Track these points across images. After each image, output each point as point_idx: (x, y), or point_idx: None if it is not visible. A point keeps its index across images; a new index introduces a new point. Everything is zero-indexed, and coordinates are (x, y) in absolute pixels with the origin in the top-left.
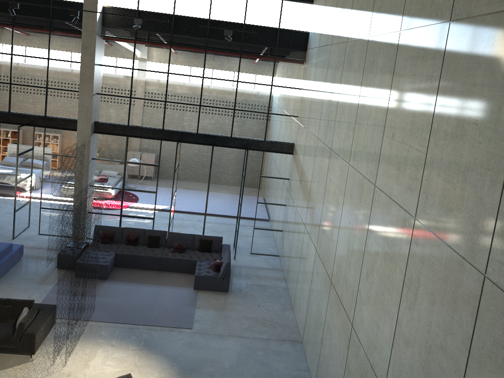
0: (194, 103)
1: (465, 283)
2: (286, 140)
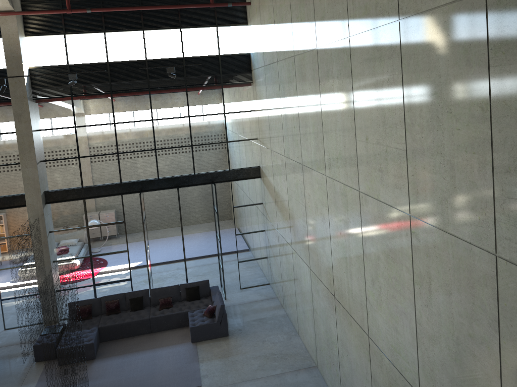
0: (149, 148)
1: (478, 267)
2: (251, 164)
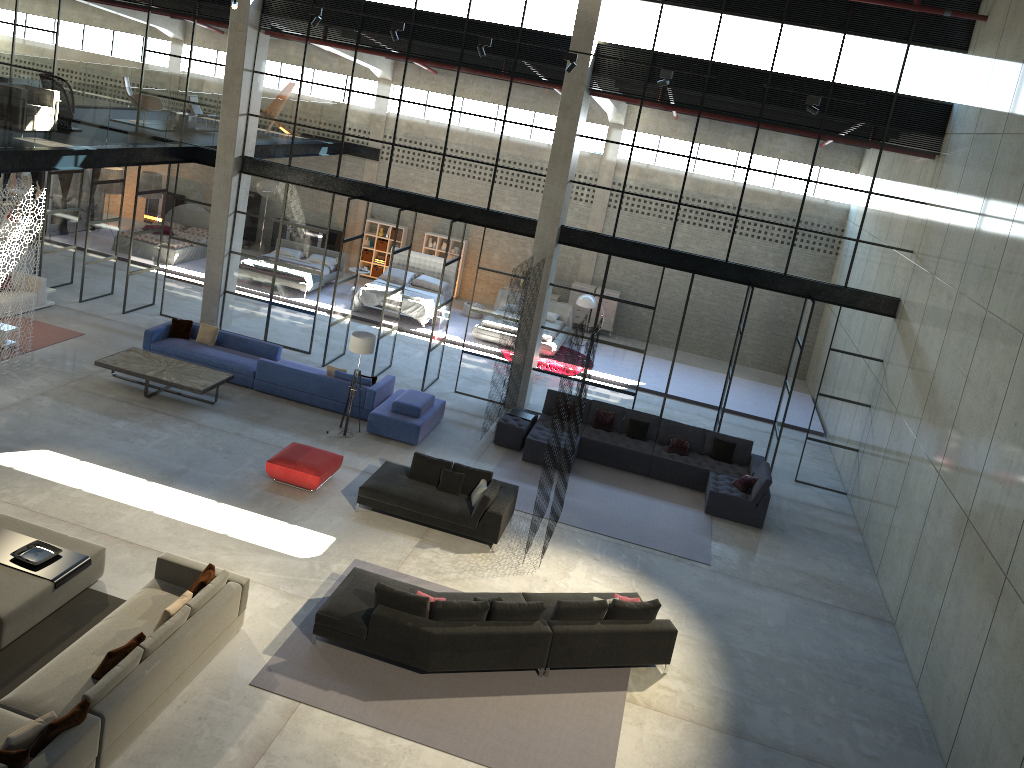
0: (727, 211)
1: None
2: (886, 291)
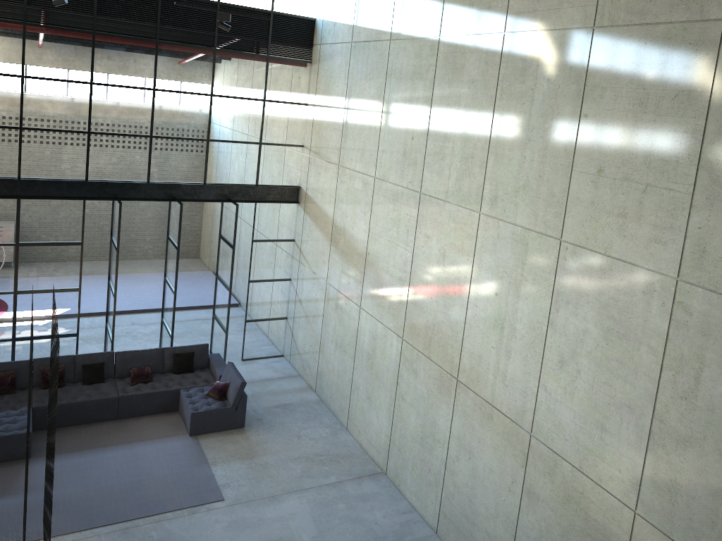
0: (141, 133)
1: None
2: (288, 182)
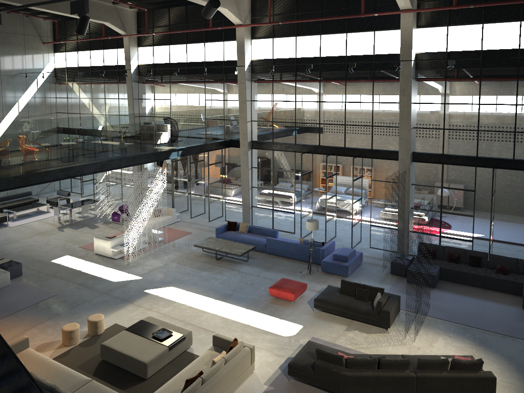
0: (508, 130)
1: None
2: None
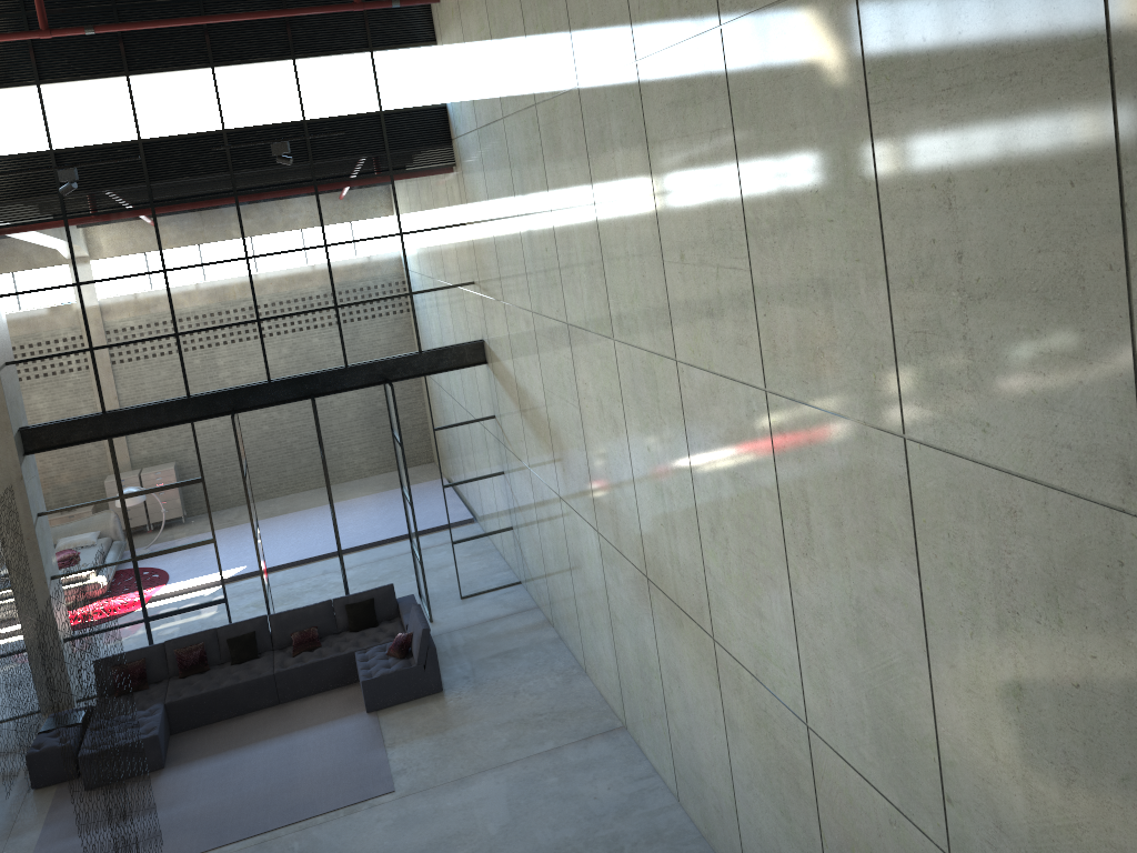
0: (244, 319)
1: (879, 464)
2: (465, 337)
